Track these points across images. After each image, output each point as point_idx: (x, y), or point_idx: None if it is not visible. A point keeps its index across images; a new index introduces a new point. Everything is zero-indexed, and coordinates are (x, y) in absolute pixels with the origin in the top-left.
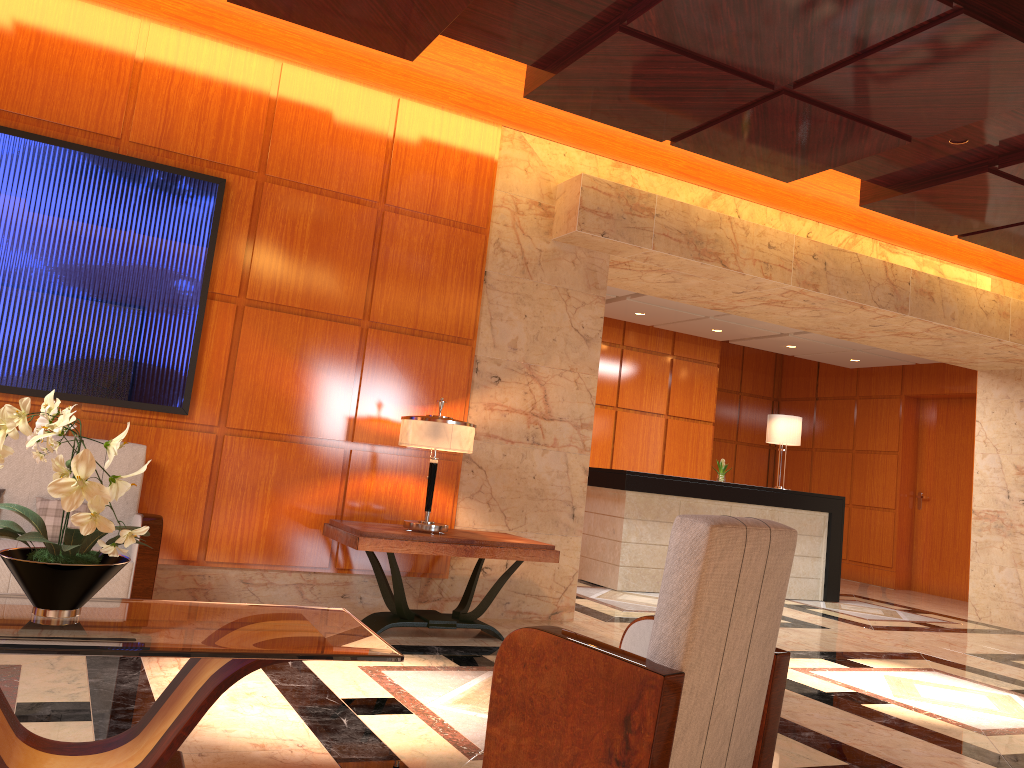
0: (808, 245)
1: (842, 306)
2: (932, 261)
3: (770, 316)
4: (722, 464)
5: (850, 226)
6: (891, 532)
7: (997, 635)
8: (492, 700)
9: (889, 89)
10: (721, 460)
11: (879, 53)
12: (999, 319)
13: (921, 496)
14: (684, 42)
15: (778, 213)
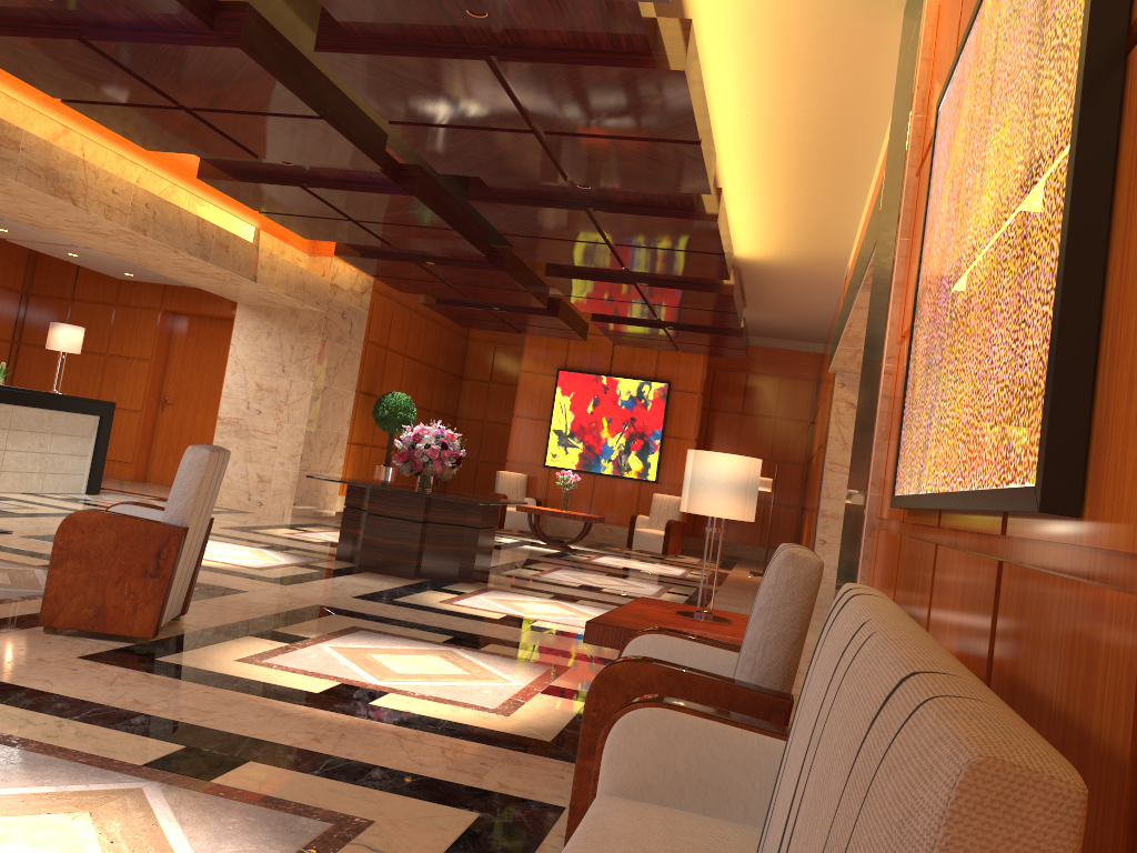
0: (144, 195)
1: (159, 248)
2: (228, 216)
3: (86, 240)
4: (3, 367)
5: (172, 177)
6: (136, 432)
7: (231, 514)
8: (54, 555)
9: (260, 133)
10: (2, 363)
11: (264, 117)
12: (270, 272)
13: (167, 400)
14: (128, 64)
15: (117, 156)
